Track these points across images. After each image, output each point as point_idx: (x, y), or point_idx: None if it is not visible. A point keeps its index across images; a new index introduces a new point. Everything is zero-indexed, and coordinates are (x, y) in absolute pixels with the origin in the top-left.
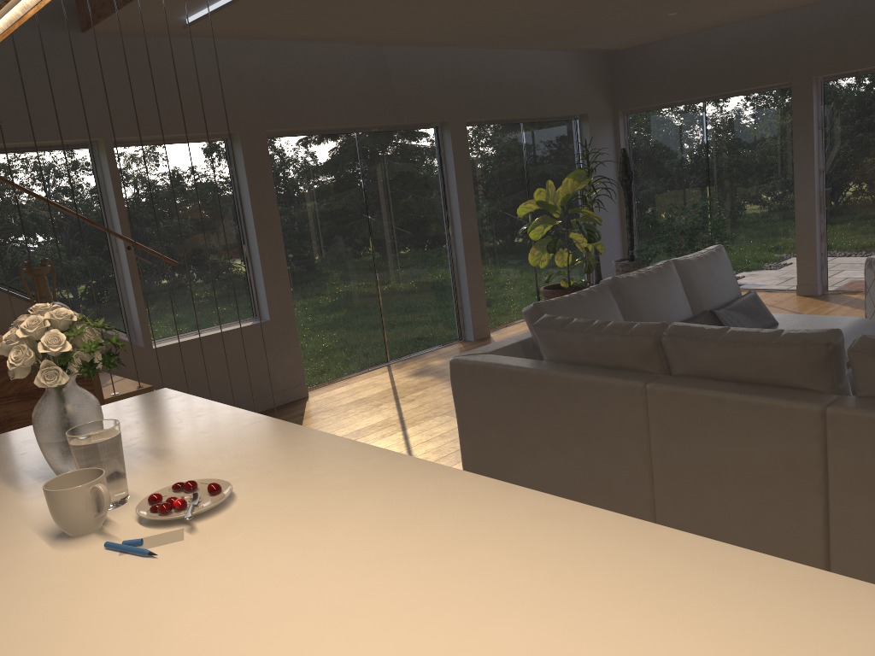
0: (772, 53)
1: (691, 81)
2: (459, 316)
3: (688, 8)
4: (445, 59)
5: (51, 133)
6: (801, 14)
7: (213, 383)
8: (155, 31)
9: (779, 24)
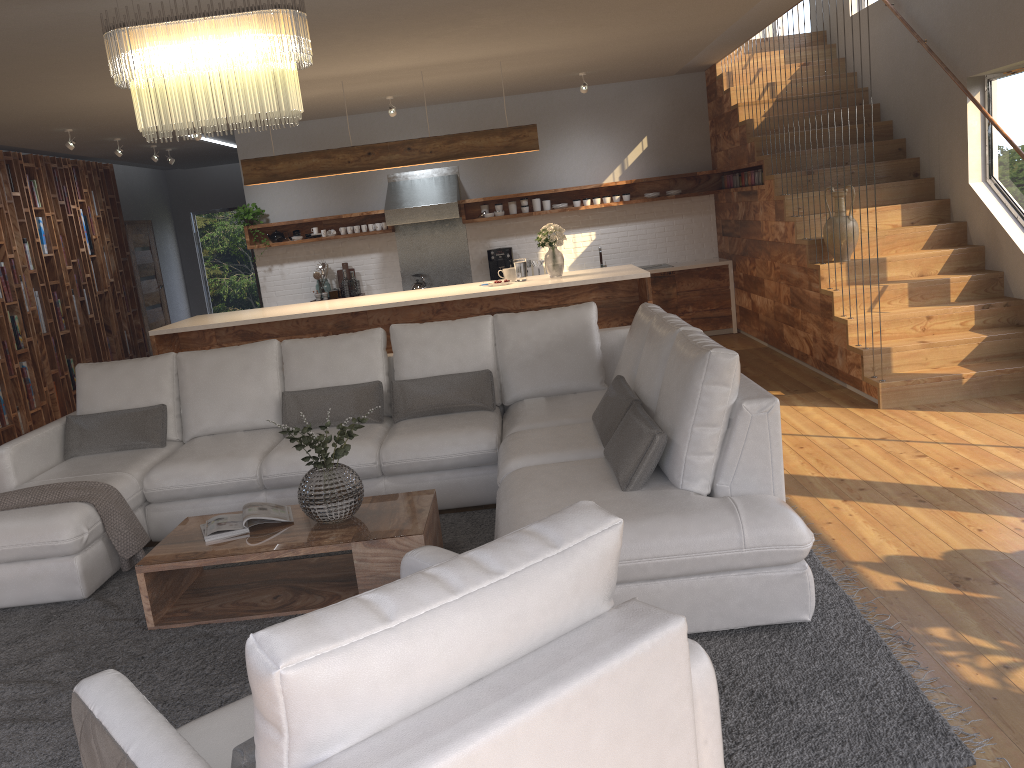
0: None
1: None
2: None
3: None
4: None
5: (1012, 56)
6: None
7: None
8: None
9: None
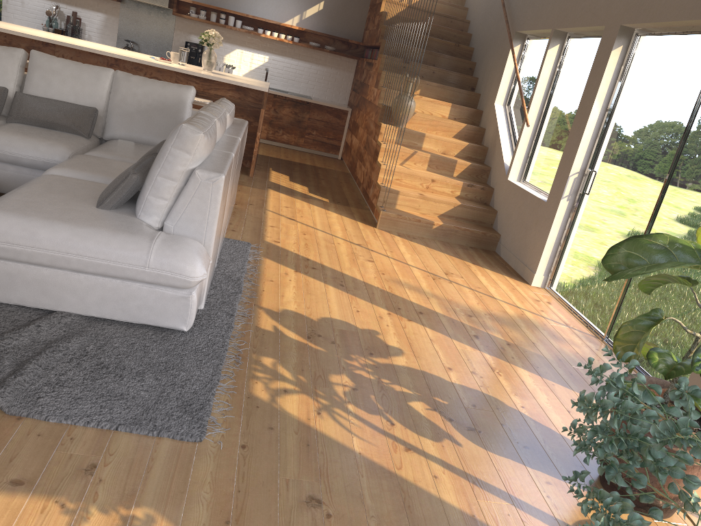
0: None
1: None
2: None
3: None
4: None
5: (540, 25)
6: None
7: (510, 224)
8: None
9: None
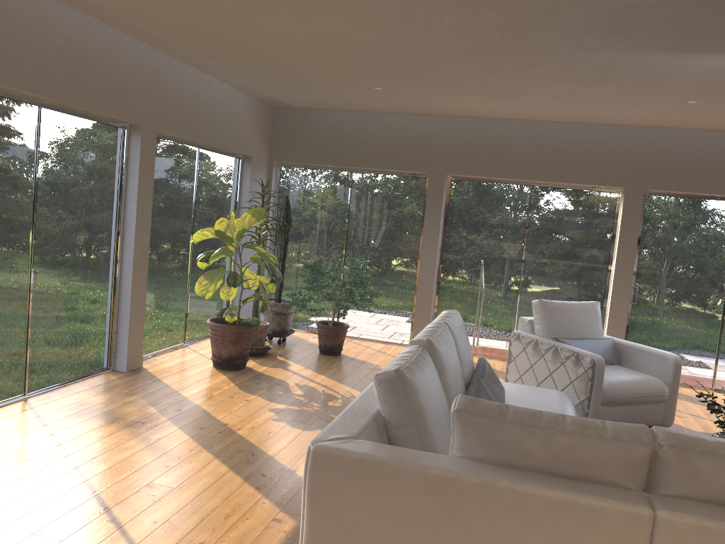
0: (417, 146)
1: (346, 151)
2: (112, 342)
3: (394, 88)
4: (149, 58)
5: None
6: (443, 122)
7: None
8: None
9: (426, 125)
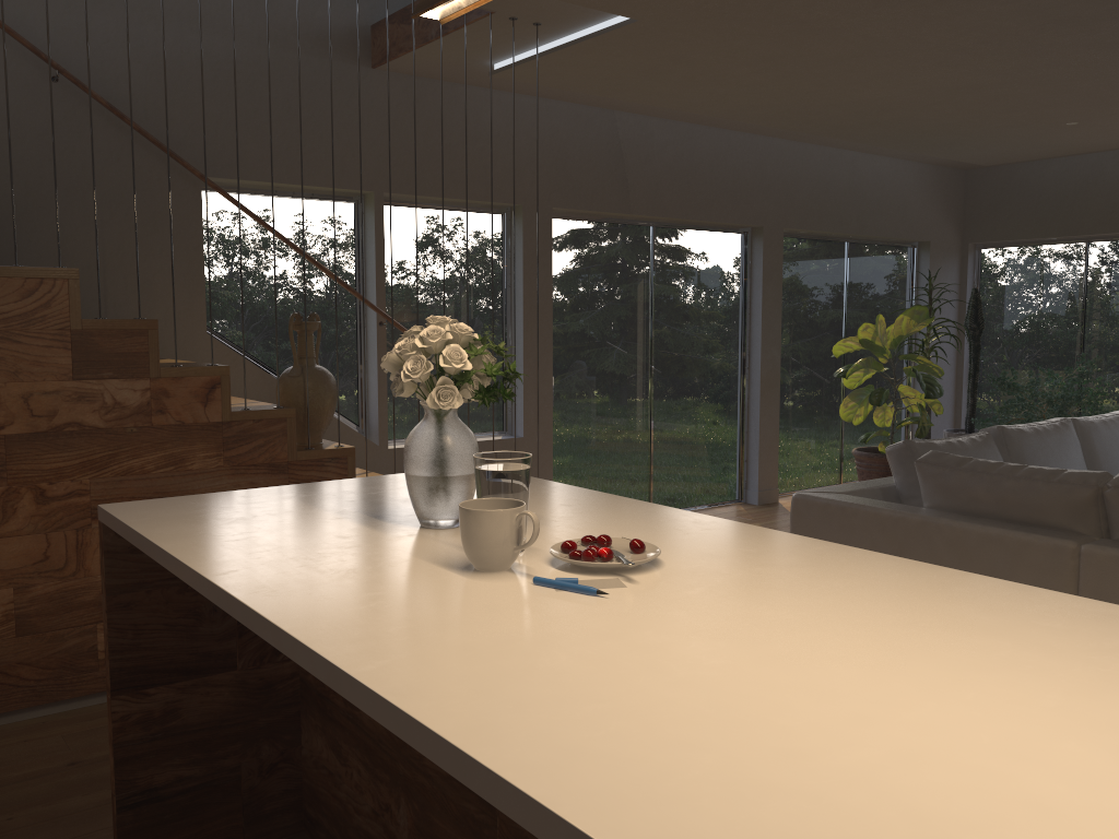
0: None
1: (1074, 214)
2: (742, 471)
3: (1095, 118)
4: (768, 151)
5: (320, 178)
6: None
7: None
8: (451, 75)
9: None
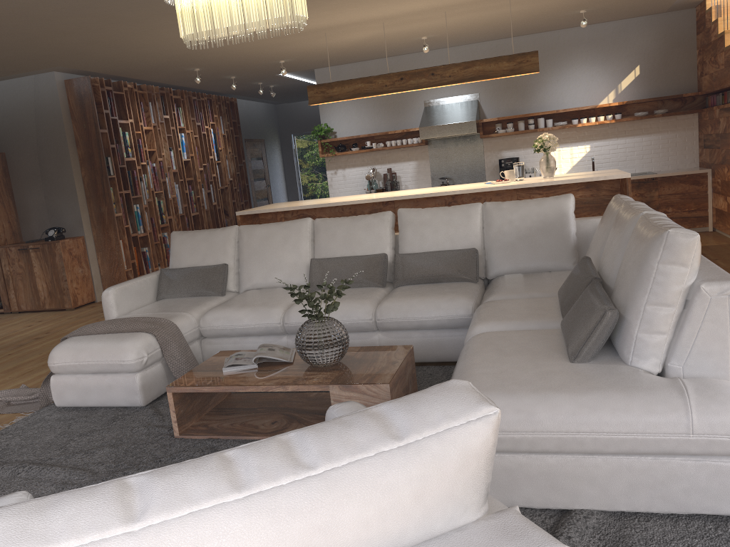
0: None
1: None
2: None
3: None
4: None
5: None
6: None
7: None
8: None
9: None
